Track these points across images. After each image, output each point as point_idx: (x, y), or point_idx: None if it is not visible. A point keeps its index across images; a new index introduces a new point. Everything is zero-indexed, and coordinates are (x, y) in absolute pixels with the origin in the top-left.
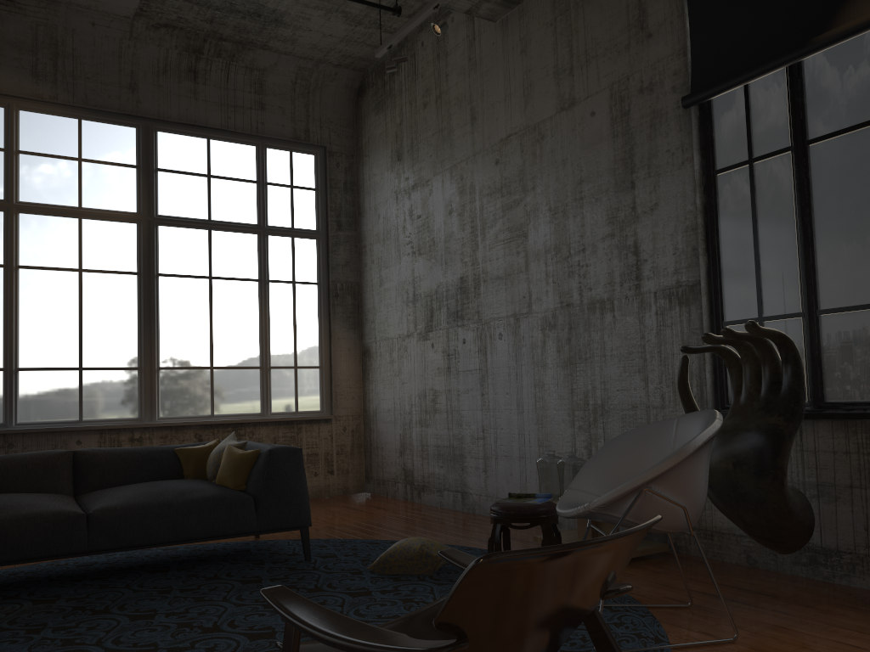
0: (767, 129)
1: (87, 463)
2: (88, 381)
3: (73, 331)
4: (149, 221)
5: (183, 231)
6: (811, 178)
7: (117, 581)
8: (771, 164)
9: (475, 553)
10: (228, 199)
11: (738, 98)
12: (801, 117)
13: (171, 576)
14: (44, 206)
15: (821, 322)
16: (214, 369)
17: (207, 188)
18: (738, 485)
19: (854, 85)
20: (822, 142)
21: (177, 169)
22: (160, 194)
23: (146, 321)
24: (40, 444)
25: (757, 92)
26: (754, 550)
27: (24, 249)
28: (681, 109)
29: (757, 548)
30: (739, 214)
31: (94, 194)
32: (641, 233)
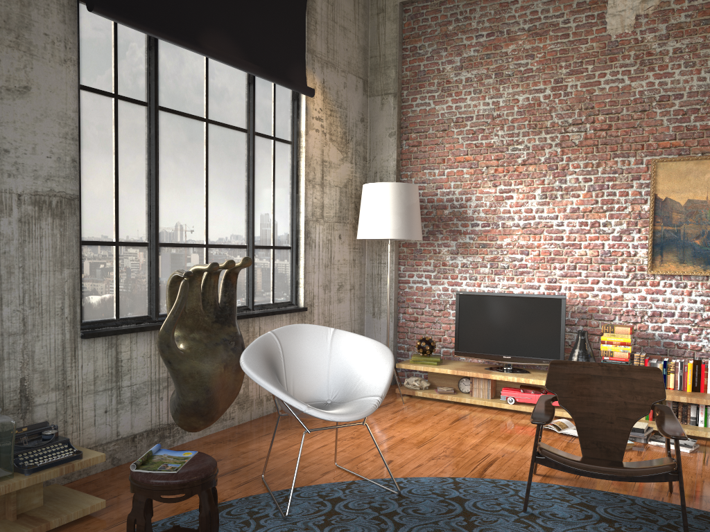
0: (130, 76)
1: None
2: None
3: None
4: None
5: None
6: (160, 137)
7: None
8: (132, 109)
9: None
10: None
11: (107, 29)
12: (158, 85)
13: None
14: None
15: (161, 252)
16: None
17: None
18: (224, 382)
19: (188, 84)
20: (168, 113)
21: None
22: None
23: None
24: None
25: (124, 37)
26: (118, 450)
27: None
28: (67, 0)
29: (121, 447)
30: (102, 140)
31: None
32: (1, 114)
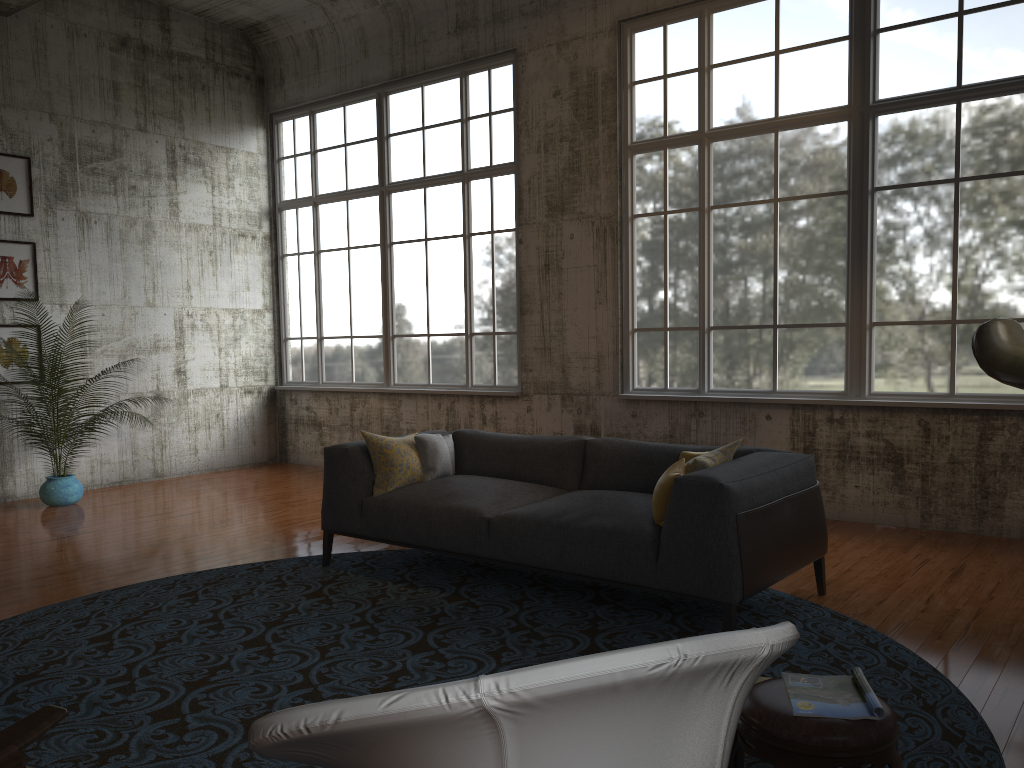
0: None
1: (589, 456)
2: (783, 342)
3: (767, 279)
4: (863, 113)
5: (913, 115)
6: None
7: (545, 598)
8: None
9: (949, 764)
10: (993, 43)
11: None
12: None
13: (584, 612)
14: (735, 127)
15: None
16: (957, 324)
17: (956, 35)
18: None
19: None
20: None
21: (908, 20)
22: (880, 69)
23: (854, 258)
24: (728, 415)
25: None
26: None
27: (716, 185)
28: None
29: None
30: None
31: (793, 95)
32: None
